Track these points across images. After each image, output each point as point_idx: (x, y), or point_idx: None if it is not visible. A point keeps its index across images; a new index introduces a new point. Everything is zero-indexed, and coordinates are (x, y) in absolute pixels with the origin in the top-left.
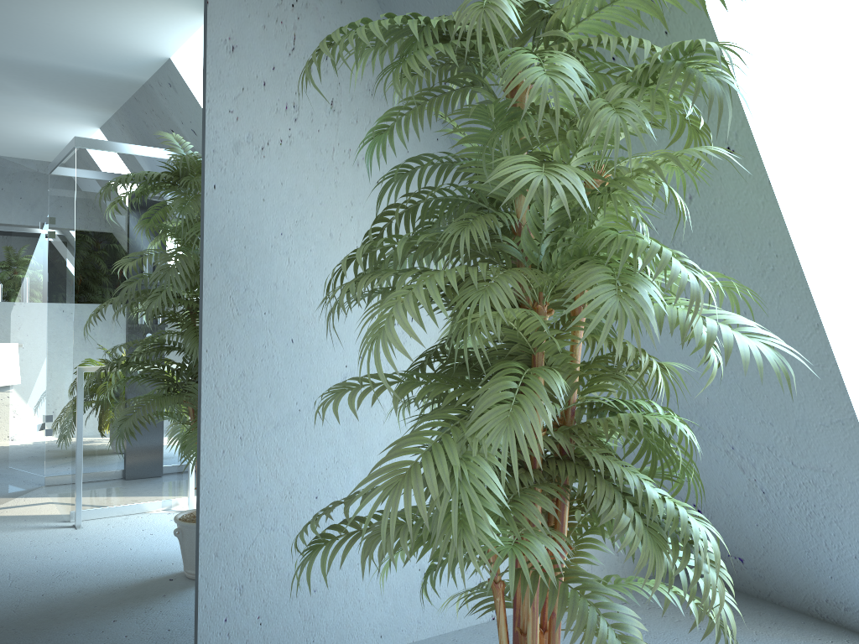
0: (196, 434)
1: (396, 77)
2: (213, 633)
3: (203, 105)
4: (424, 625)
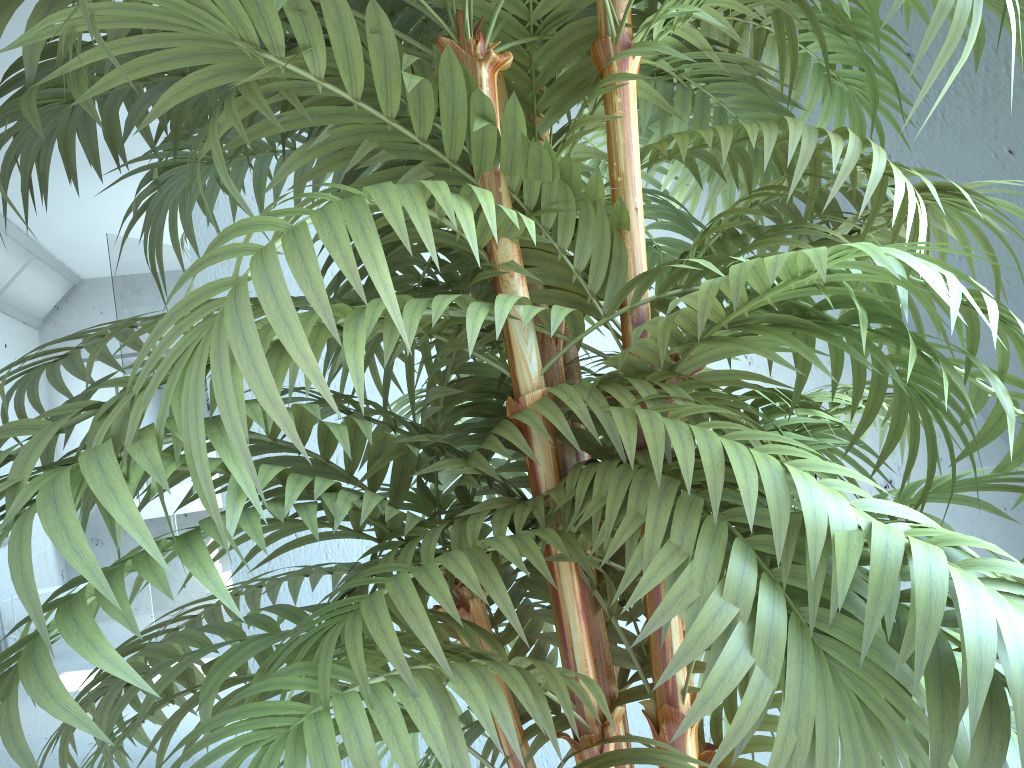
0: None
1: None
2: None
3: None
4: None
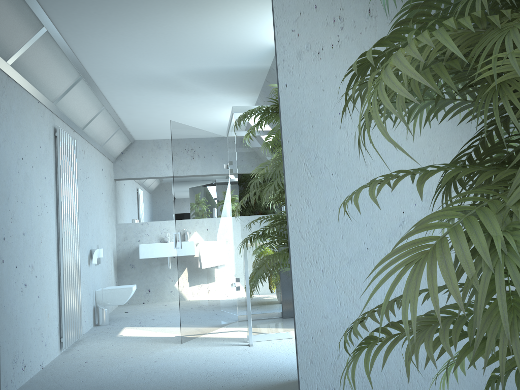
0: (289, 268)
1: None
2: None
3: (273, 30)
4: None
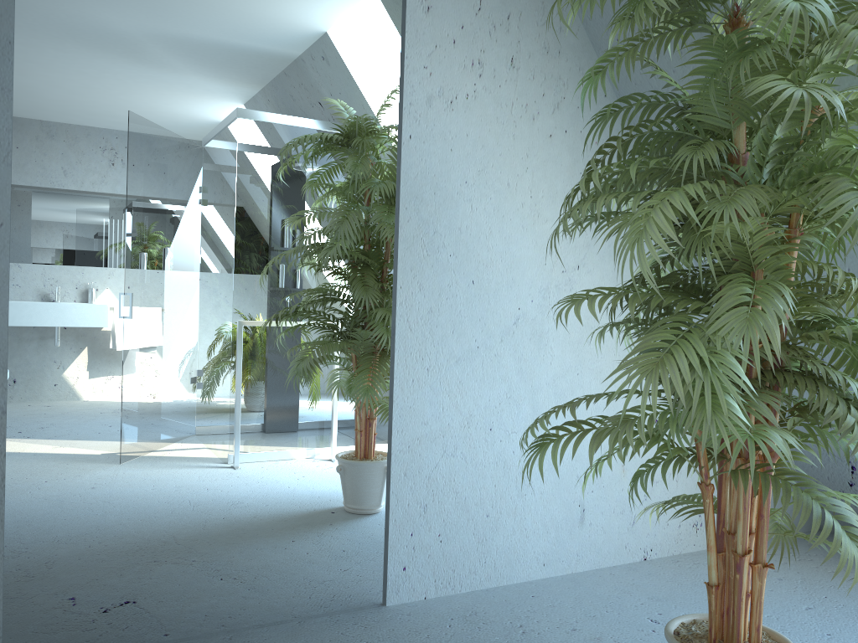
0: (390, 363)
1: (640, 12)
2: (401, 545)
3: (401, 61)
4: (582, 559)
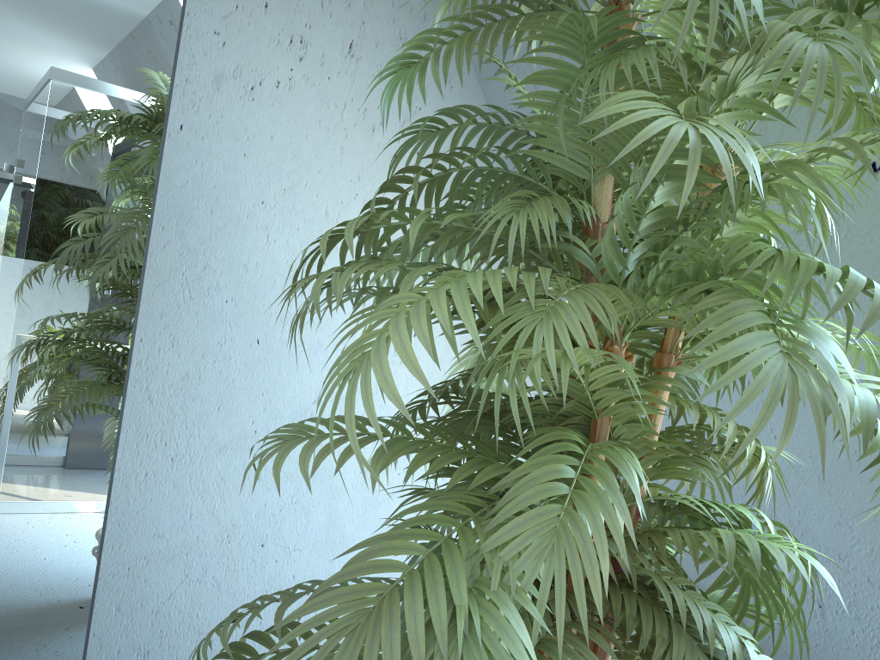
0: (113, 448)
1: None
2: None
3: (181, 18)
4: None
